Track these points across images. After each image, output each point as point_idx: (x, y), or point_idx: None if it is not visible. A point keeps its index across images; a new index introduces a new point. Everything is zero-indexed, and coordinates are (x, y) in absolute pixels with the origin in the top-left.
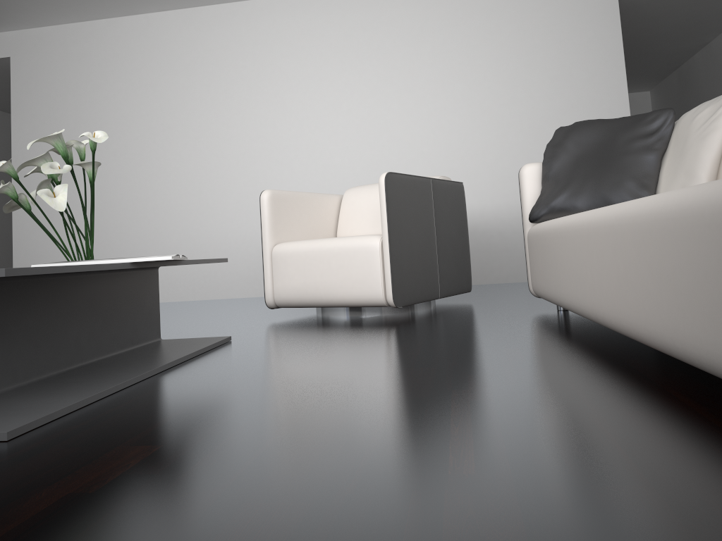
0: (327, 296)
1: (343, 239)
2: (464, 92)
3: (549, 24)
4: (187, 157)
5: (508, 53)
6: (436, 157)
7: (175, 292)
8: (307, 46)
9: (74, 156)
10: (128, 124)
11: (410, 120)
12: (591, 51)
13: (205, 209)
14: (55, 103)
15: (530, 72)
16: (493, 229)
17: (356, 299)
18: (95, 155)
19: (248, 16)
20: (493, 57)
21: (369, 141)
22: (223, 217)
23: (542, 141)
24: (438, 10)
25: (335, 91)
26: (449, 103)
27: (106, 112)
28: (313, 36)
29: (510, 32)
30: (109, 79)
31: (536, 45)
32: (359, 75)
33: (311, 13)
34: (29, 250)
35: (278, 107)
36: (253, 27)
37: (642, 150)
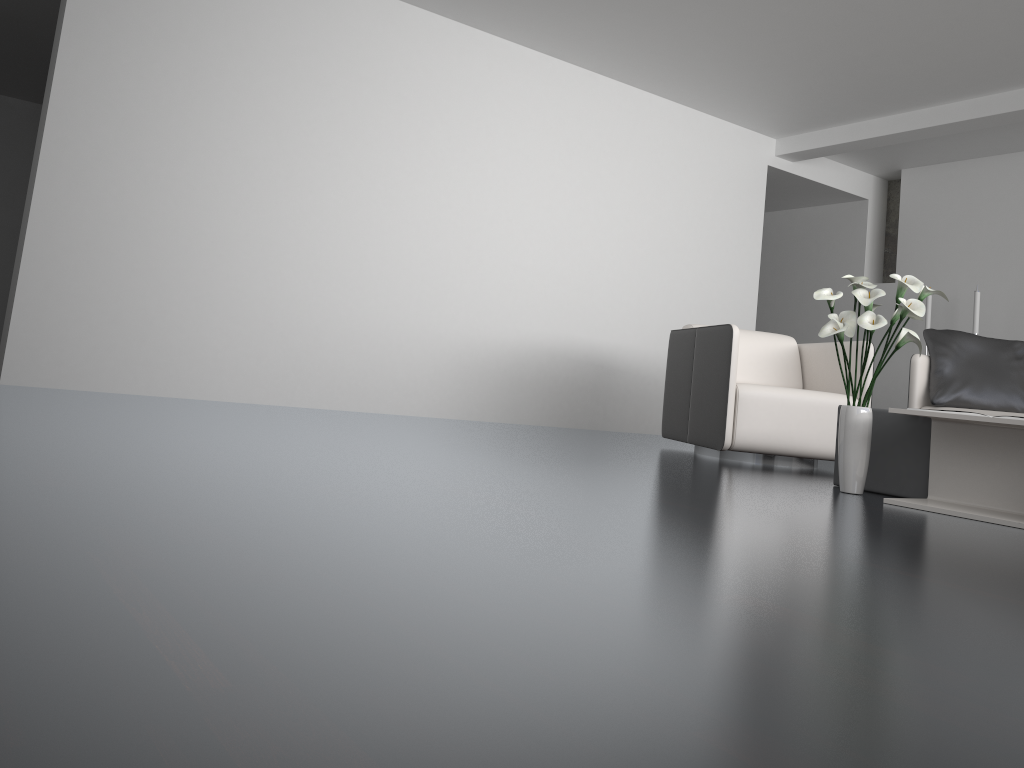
0: (801, 446)
1: (821, 394)
2: (651, 225)
3: (721, 183)
4: (354, 203)
5: (688, 199)
6: (618, 287)
7: (303, 394)
8: (520, 114)
9: (175, 144)
10: (276, 126)
11: (603, 239)
12: (743, 221)
13: (366, 283)
14: (155, 47)
15: (701, 225)
16: (651, 377)
17: (831, 452)
18: (213, 155)
19: (463, 45)
20: (677, 198)
21: (562, 250)
22: (389, 300)
23: (699, 296)
24: (644, 129)
25: (540, 179)
26: (637, 233)
27: (244, 95)
28: (528, 105)
29: (693, 178)
30: (258, 46)
31: (709, 199)
32: (566, 171)
33: (532, 76)
34: (55, 281)
35: (477, 176)
36: (466, 62)
37: (1020, 369)
